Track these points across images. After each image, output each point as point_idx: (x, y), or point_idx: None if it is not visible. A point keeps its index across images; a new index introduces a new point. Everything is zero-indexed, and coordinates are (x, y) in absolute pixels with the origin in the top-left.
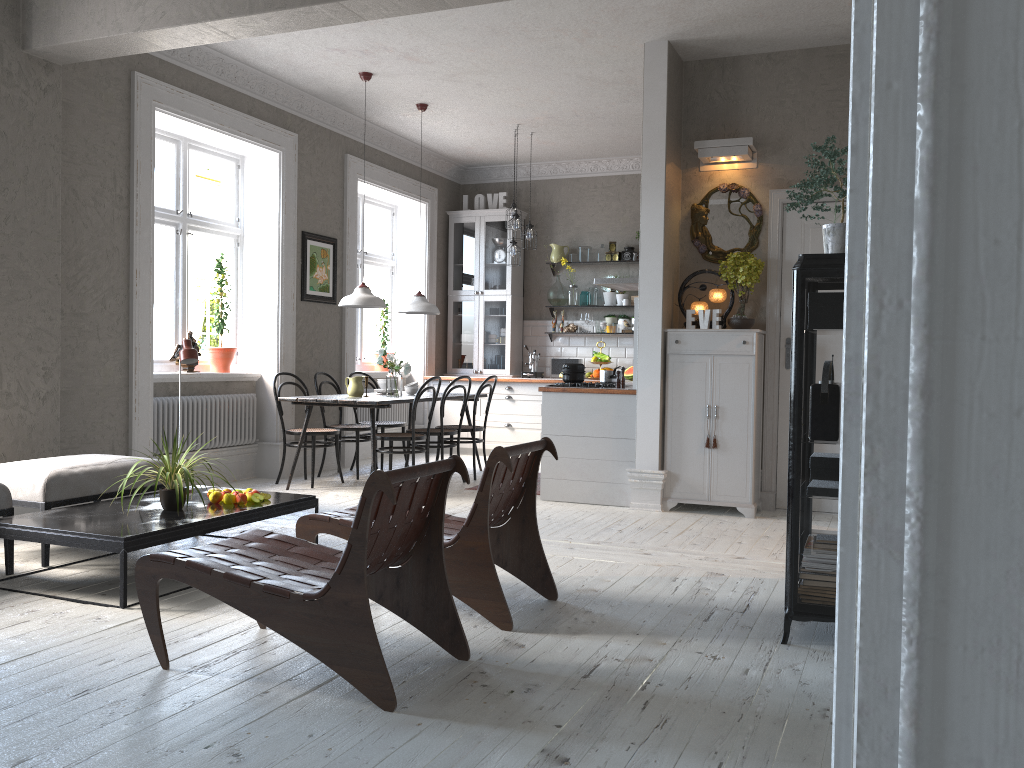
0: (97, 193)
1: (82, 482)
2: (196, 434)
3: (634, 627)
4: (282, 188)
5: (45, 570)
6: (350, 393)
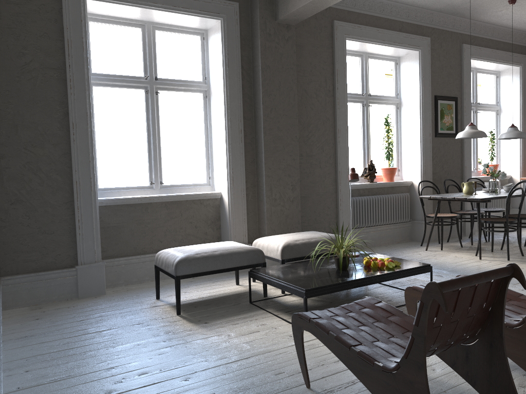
0: (317, 90)
1: (300, 249)
2: (375, 217)
3: None
4: (421, 71)
5: (281, 296)
6: (464, 192)
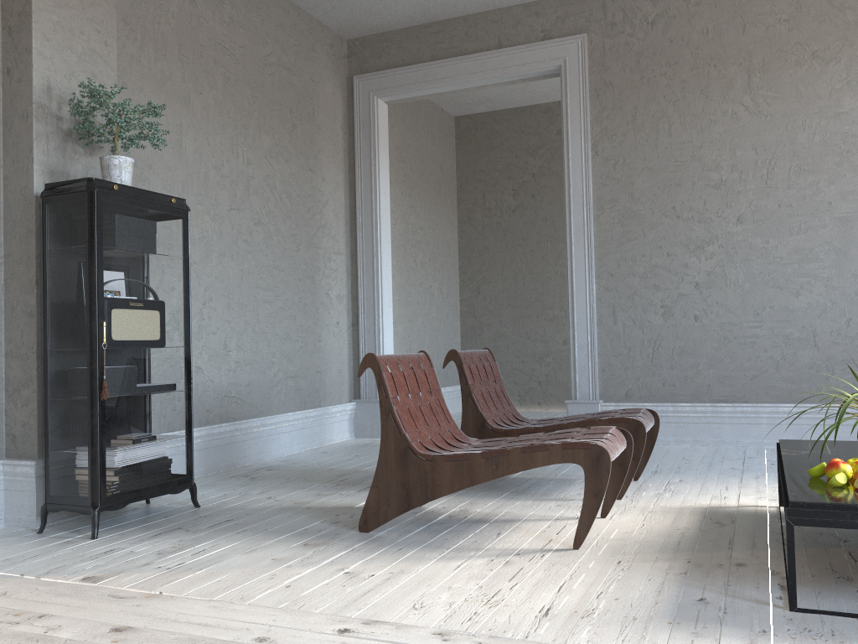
0: None
1: None
2: None
3: (305, 512)
4: None
5: None
6: None
